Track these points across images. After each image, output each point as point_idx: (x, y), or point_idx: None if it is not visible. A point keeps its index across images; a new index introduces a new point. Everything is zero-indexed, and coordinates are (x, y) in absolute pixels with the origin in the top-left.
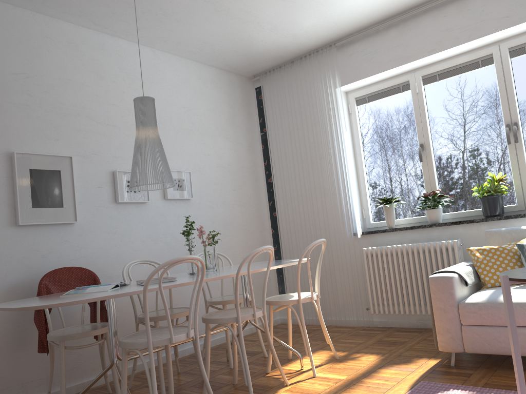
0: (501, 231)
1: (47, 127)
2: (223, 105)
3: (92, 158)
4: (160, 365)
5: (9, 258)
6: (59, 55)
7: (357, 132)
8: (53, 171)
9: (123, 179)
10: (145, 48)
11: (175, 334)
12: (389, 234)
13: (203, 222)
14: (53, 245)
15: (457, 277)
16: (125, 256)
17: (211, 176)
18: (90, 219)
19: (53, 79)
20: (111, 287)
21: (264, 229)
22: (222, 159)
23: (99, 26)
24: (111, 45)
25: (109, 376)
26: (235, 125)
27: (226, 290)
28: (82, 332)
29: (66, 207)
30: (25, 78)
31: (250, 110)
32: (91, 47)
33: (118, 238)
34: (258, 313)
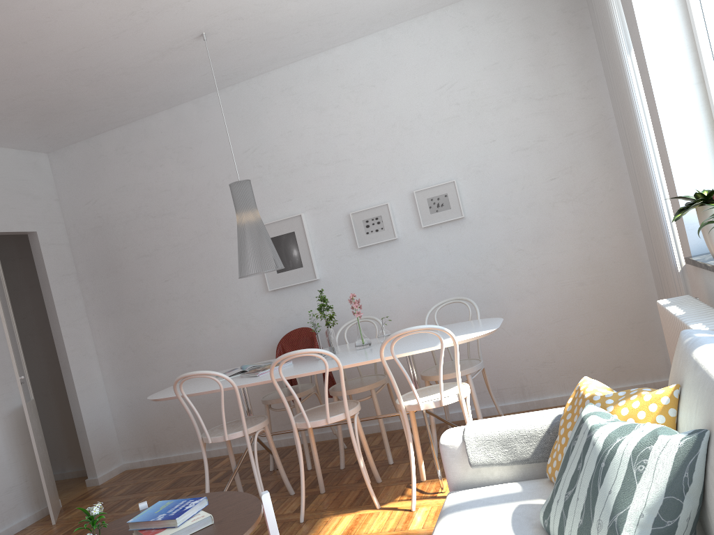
0: (680, 346)
1: (279, 191)
2: (517, 44)
3: (326, 206)
4: (338, 439)
5: (271, 319)
6: (277, 110)
7: (694, 25)
8: (286, 234)
9: (359, 220)
10: (369, 39)
11: (228, 432)
12: (712, 271)
13: (492, 243)
14: (304, 303)
15: (458, 447)
16: (378, 304)
17: (502, 172)
18: (334, 272)
19: (276, 139)
20: (230, 375)
21: (637, 228)
22: (521, 137)
23: (300, 55)
24: (327, 63)
25: (376, 427)
26: (548, 66)
27: (546, 334)
28: (274, 398)
29: (304, 266)
30: (253, 151)
31: (586, 19)
32: (305, 81)
33: (367, 286)
34: (316, 422)
